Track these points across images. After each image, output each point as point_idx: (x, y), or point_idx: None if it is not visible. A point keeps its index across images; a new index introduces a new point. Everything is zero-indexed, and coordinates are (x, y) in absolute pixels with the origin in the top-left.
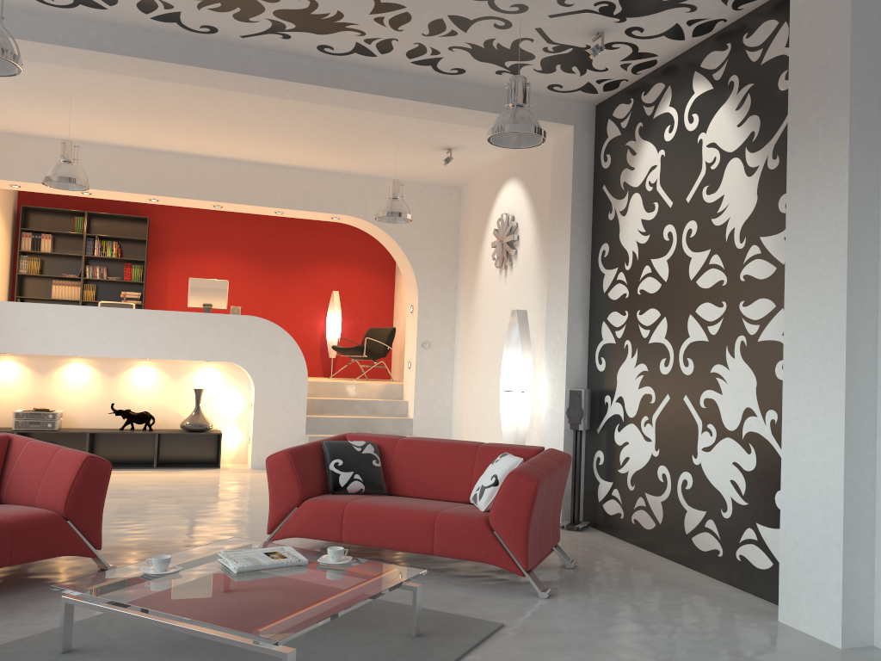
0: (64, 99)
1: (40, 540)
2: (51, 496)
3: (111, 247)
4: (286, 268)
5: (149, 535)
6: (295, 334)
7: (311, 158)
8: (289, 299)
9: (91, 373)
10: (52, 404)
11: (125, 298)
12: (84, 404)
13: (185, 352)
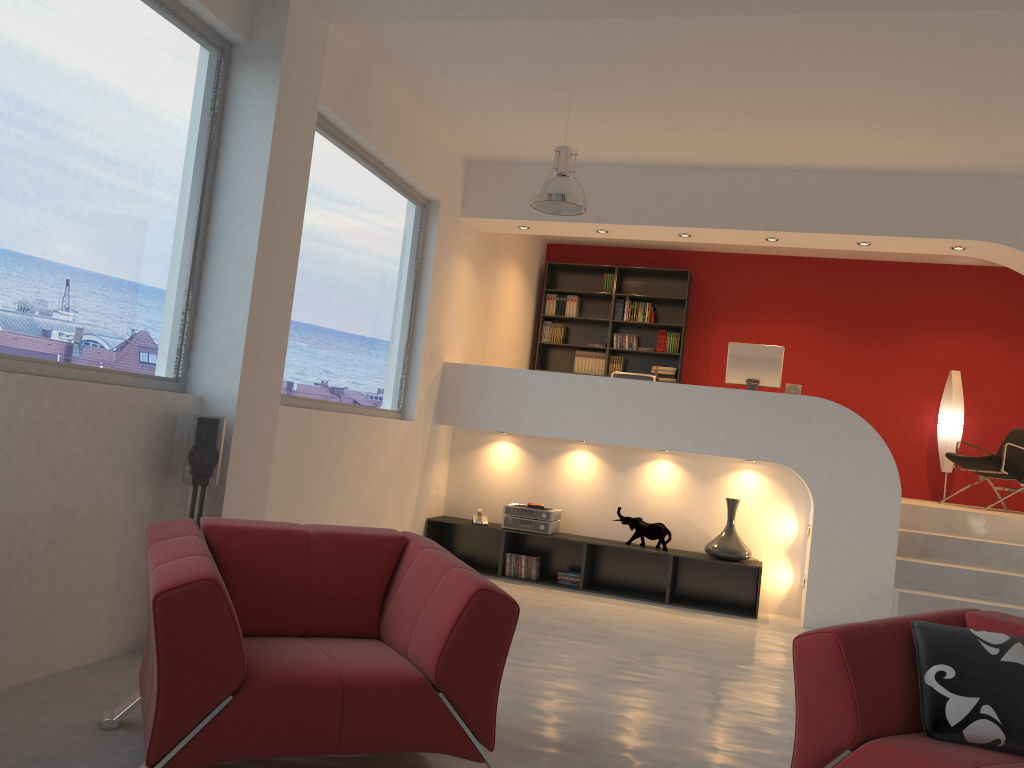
0: (563, 95)
1: (388, 719)
2: (423, 645)
3: (643, 310)
4: (876, 336)
5: (603, 725)
6: (887, 433)
7: (917, 151)
8: (880, 382)
9: (597, 464)
10: (549, 501)
11: (656, 374)
12: (587, 504)
13: (714, 444)
